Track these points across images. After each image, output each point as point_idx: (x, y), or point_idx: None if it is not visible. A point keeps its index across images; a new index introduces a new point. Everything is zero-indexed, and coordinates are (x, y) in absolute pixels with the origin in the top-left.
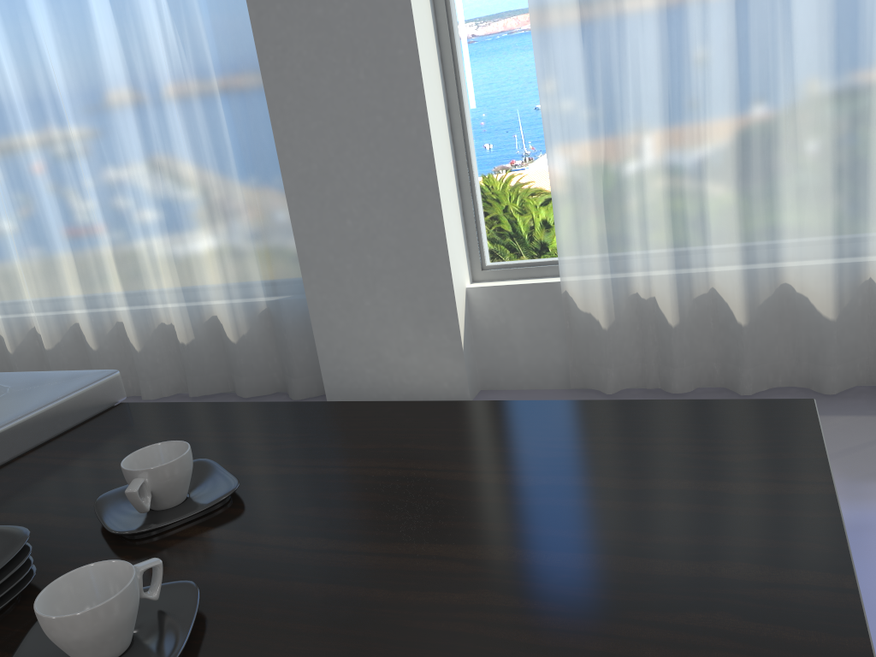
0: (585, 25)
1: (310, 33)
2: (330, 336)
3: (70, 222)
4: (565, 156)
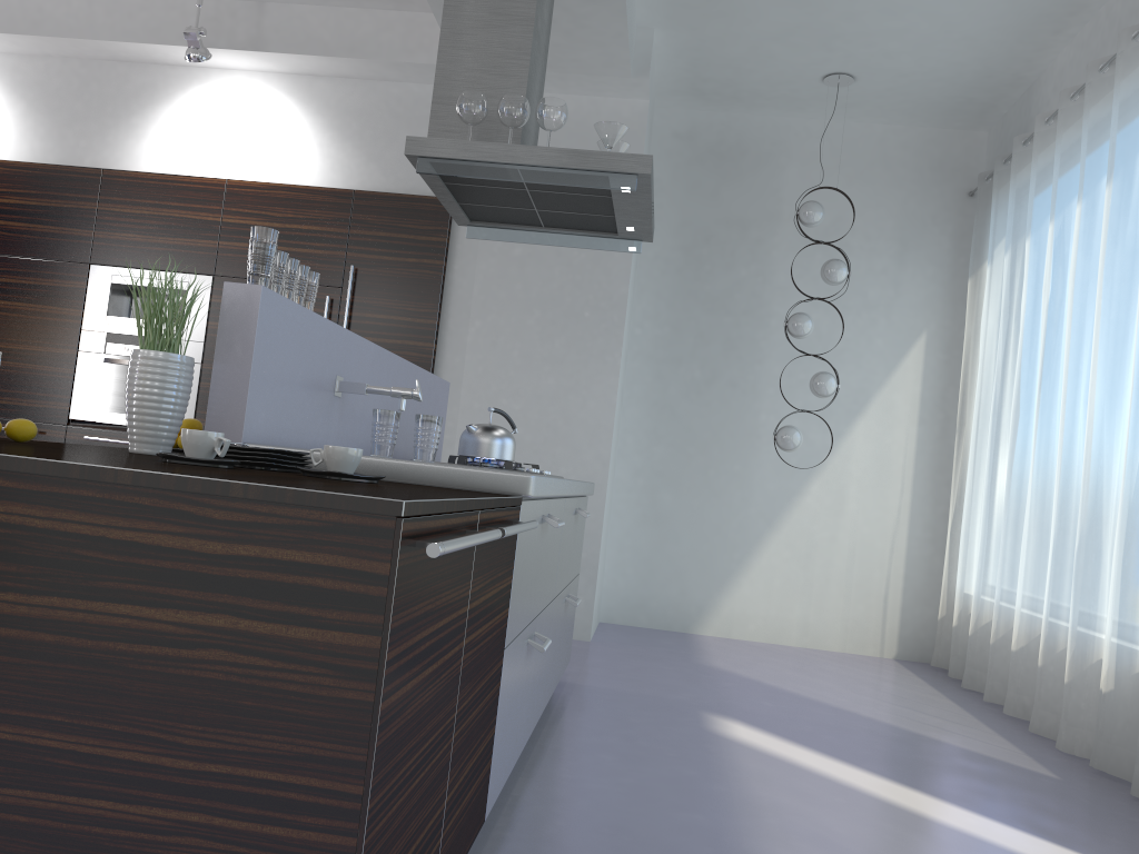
0: None
1: None
2: None
3: (1062, 510)
4: None
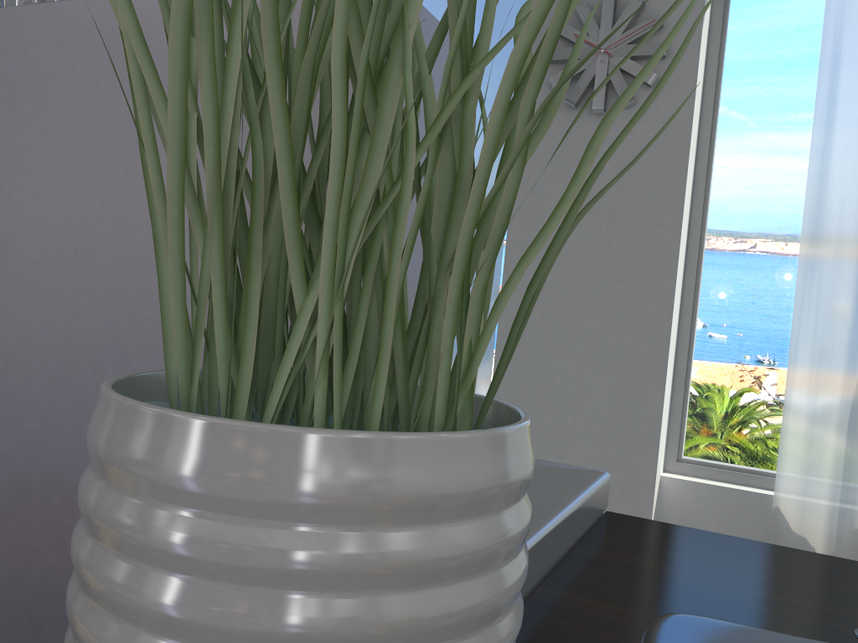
0: None
1: None
2: None
3: None
4: (811, 368)
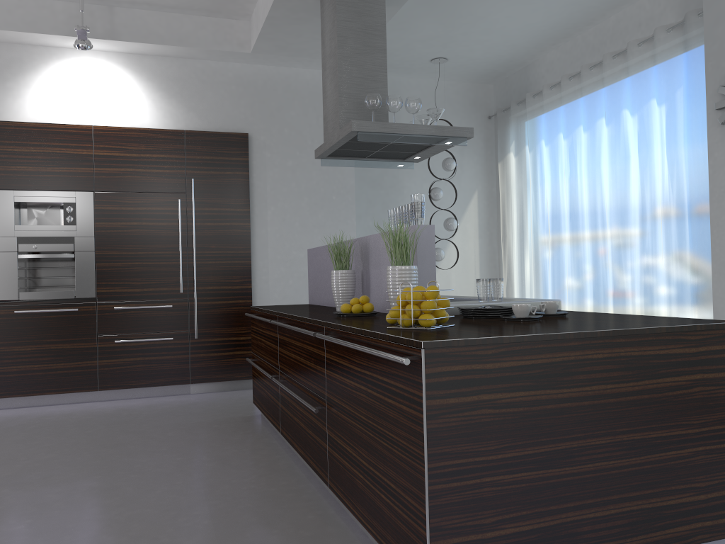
0: None
1: None
2: None
3: (595, 275)
4: None
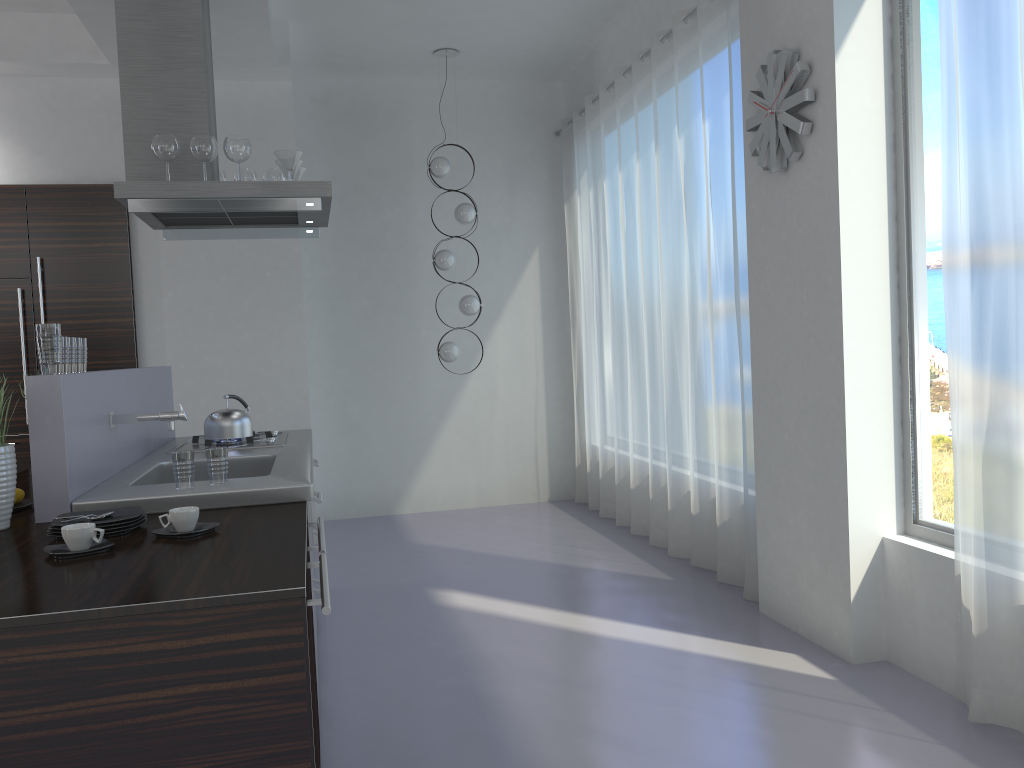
0: (977, 268)
1: (777, 254)
2: (766, 545)
3: (653, 388)
4: (958, 412)
